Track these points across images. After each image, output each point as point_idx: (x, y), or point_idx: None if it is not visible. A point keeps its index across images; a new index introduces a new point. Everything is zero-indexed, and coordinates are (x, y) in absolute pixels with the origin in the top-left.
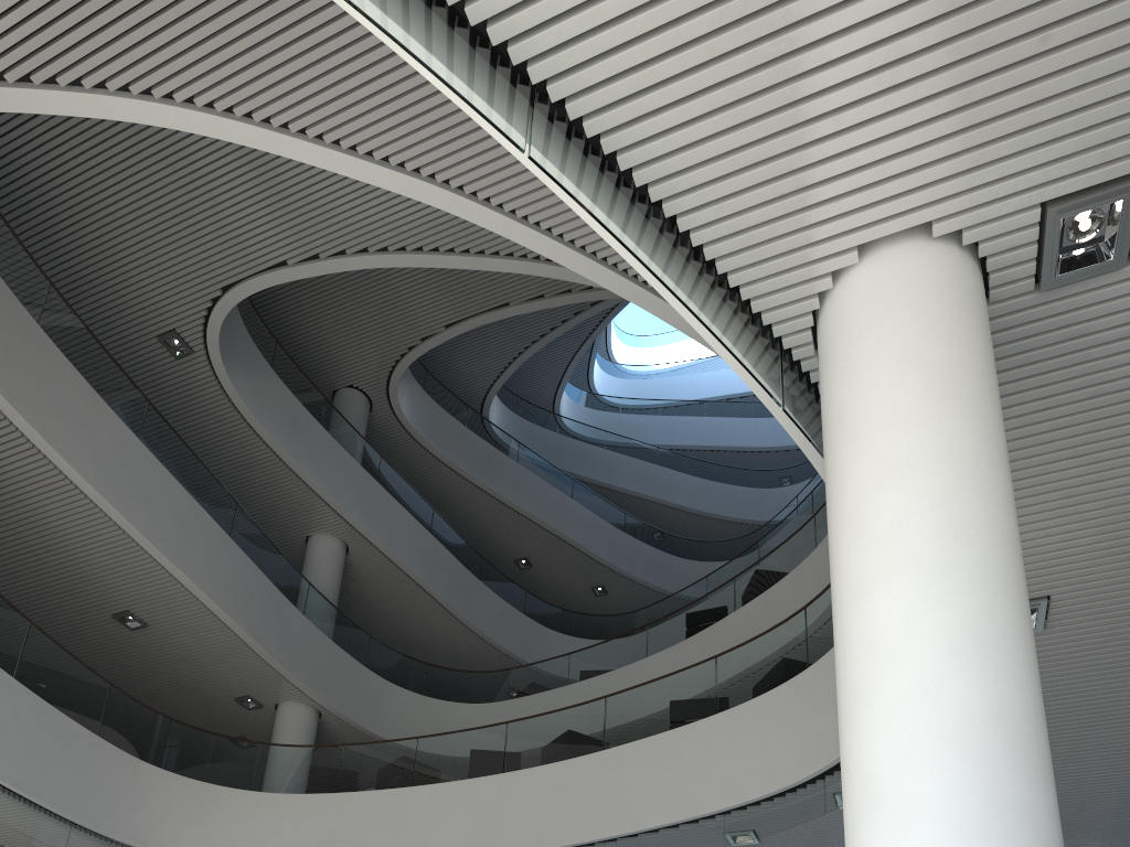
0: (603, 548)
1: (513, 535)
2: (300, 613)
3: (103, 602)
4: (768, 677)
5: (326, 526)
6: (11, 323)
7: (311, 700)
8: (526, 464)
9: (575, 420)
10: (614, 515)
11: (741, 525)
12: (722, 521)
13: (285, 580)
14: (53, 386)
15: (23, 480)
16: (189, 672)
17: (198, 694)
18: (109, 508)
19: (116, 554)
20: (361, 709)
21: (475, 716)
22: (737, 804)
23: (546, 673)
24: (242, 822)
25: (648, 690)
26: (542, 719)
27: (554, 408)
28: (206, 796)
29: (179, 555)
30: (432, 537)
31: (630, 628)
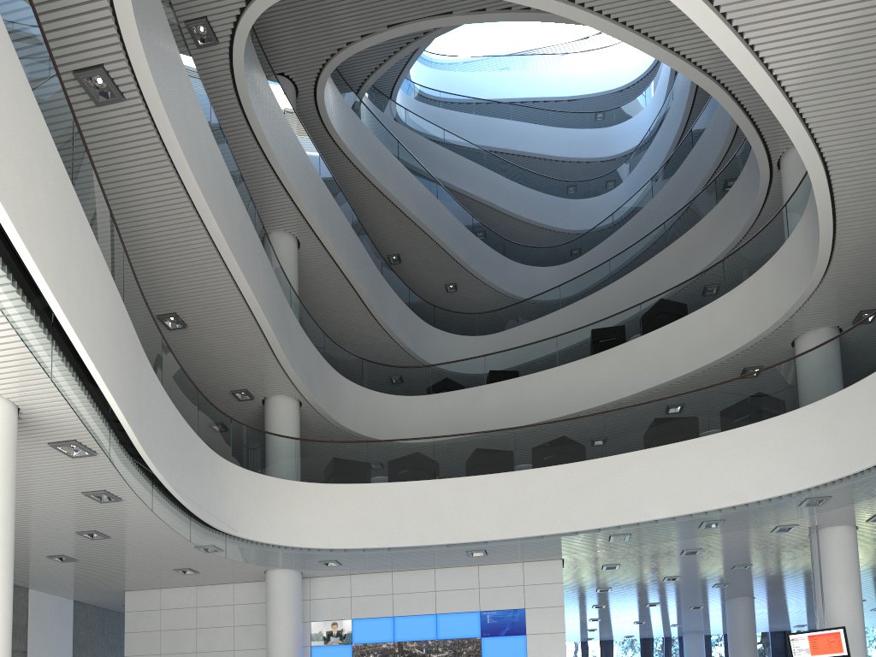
0: (462, 250)
1: (393, 233)
2: (294, 316)
3: (154, 304)
4: (758, 409)
5: (286, 226)
6: (159, 24)
7: (300, 395)
8: (405, 164)
9: (419, 116)
10: (465, 218)
11: (549, 232)
12: (535, 226)
13: (280, 283)
14: (180, 94)
15: (138, 188)
16: (202, 368)
17: (198, 386)
18: (211, 223)
19: (193, 263)
20: (329, 402)
21: (406, 407)
22: (735, 504)
23: (464, 372)
24: (296, 508)
25: (643, 410)
26: (546, 427)
27: (391, 98)
28: (266, 487)
29: (245, 266)
30: (357, 238)
31: (489, 326)
